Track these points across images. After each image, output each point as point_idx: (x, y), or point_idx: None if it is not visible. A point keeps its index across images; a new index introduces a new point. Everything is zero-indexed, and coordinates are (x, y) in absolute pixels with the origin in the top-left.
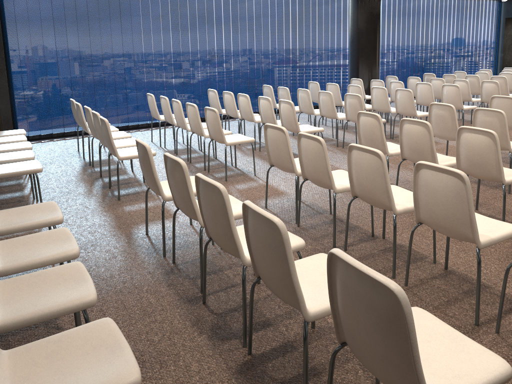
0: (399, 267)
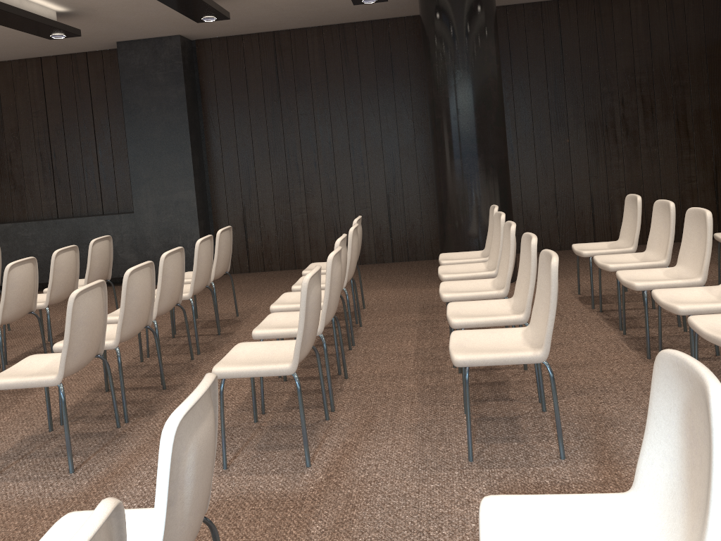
0: (668, 336)
